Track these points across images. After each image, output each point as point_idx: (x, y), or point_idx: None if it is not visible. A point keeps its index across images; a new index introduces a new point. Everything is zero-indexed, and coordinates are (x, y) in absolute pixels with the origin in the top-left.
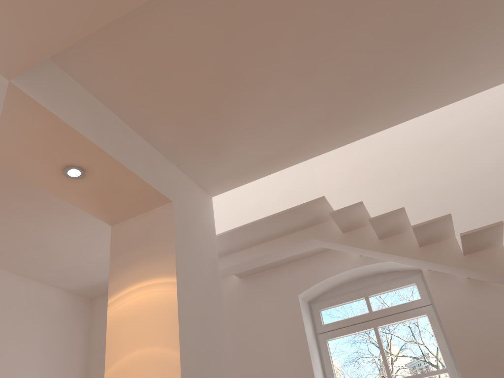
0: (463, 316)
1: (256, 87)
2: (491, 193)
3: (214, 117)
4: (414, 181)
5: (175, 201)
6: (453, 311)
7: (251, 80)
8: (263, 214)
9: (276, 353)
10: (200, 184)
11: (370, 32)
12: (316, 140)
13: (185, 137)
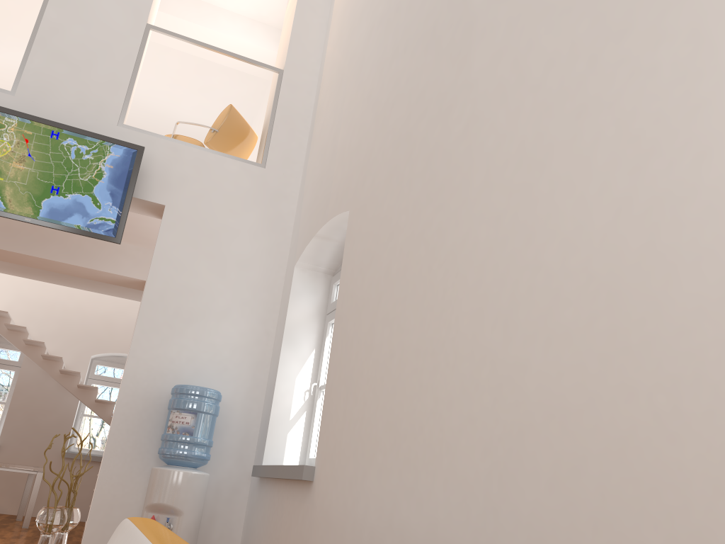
0: (30, 382)
1: None
2: (92, 327)
3: None
4: (59, 297)
5: None
6: (27, 377)
7: None
8: None
9: None
10: None
11: None
12: (3, 269)
13: None
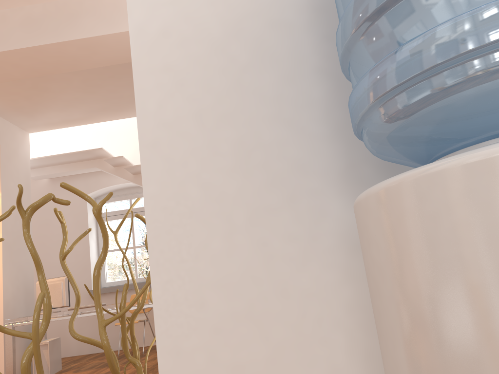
0: None
1: (58, 93)
2: None
3: (31, 102)
4: None
5: (2, 144)
6: None
7: (55, 91)
8: (70, 136)
9: (68, 228)
10: (20, 127)
11: (125, 82)
12: (100, 116)
13: (11, 107)
